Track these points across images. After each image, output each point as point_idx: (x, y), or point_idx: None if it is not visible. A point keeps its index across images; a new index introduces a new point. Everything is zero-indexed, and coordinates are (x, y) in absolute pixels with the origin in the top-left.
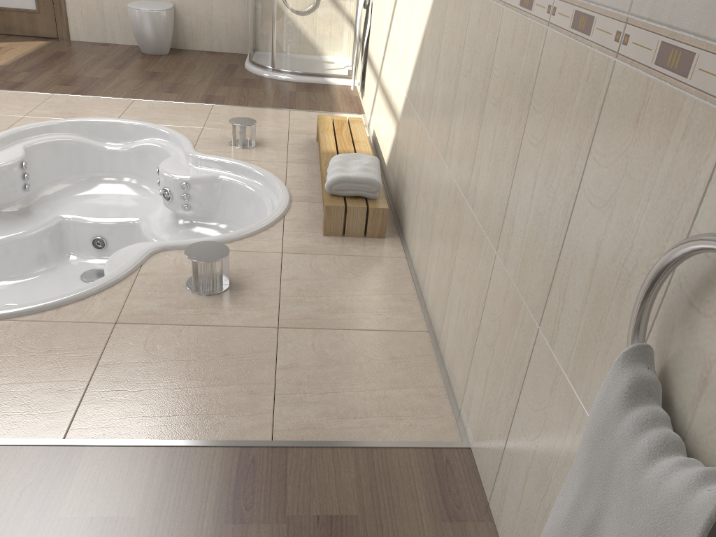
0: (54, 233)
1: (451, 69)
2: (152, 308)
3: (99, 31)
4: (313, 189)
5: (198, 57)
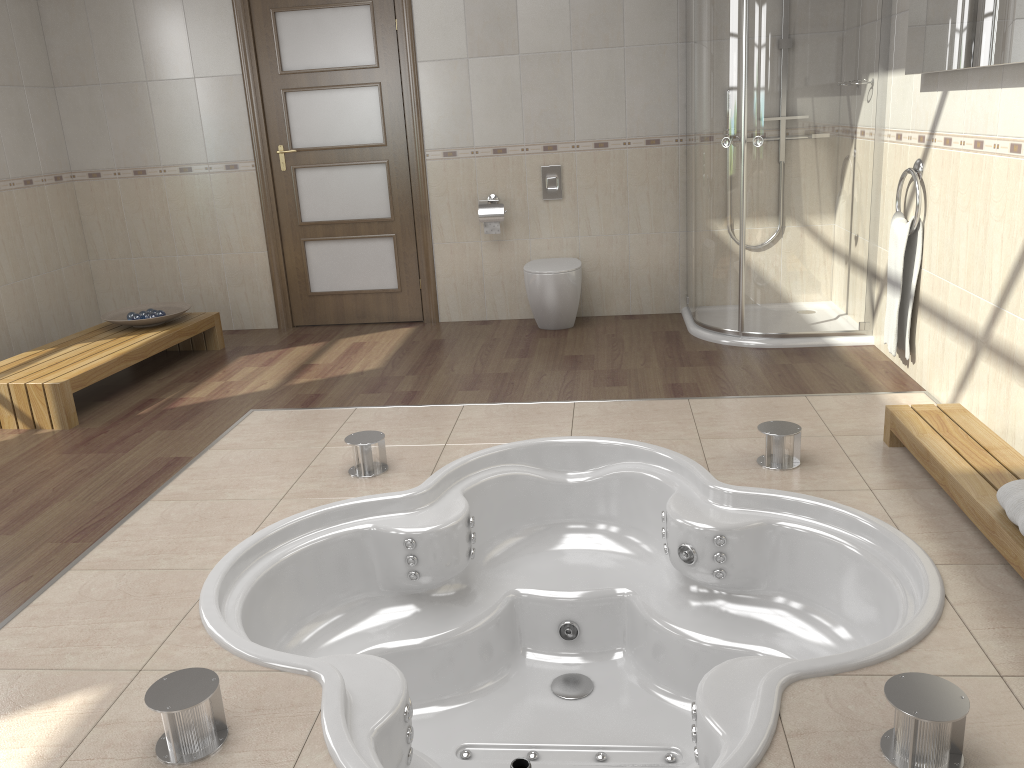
0: (507, 620)
1: None
2: None
3: (477, 305)
4: (954, 538)
5: (617, 326)
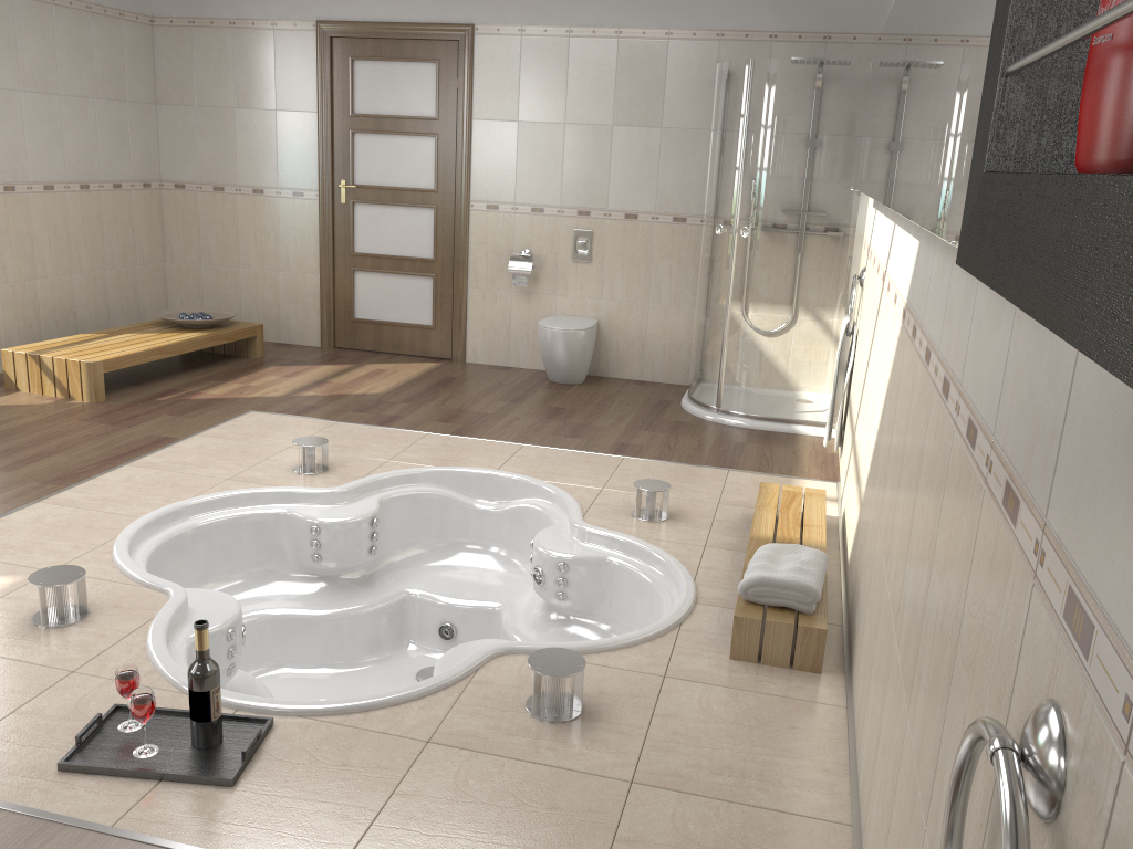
0: (395, 612)
1: (898, 449)
2: (476, 728)
3: (501, 351)
4: (732, 589)
5: (621, 388)
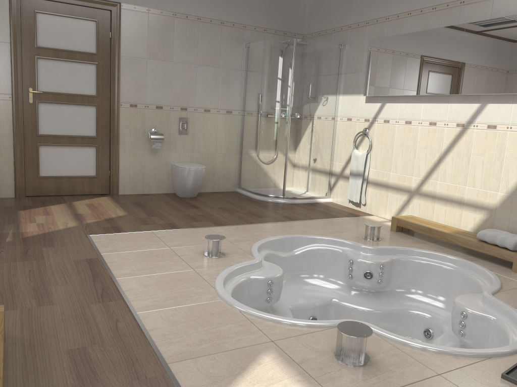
0: None
1: None
2: None
3: (140, 185)
4: (459, 254)
5: (217, 196)
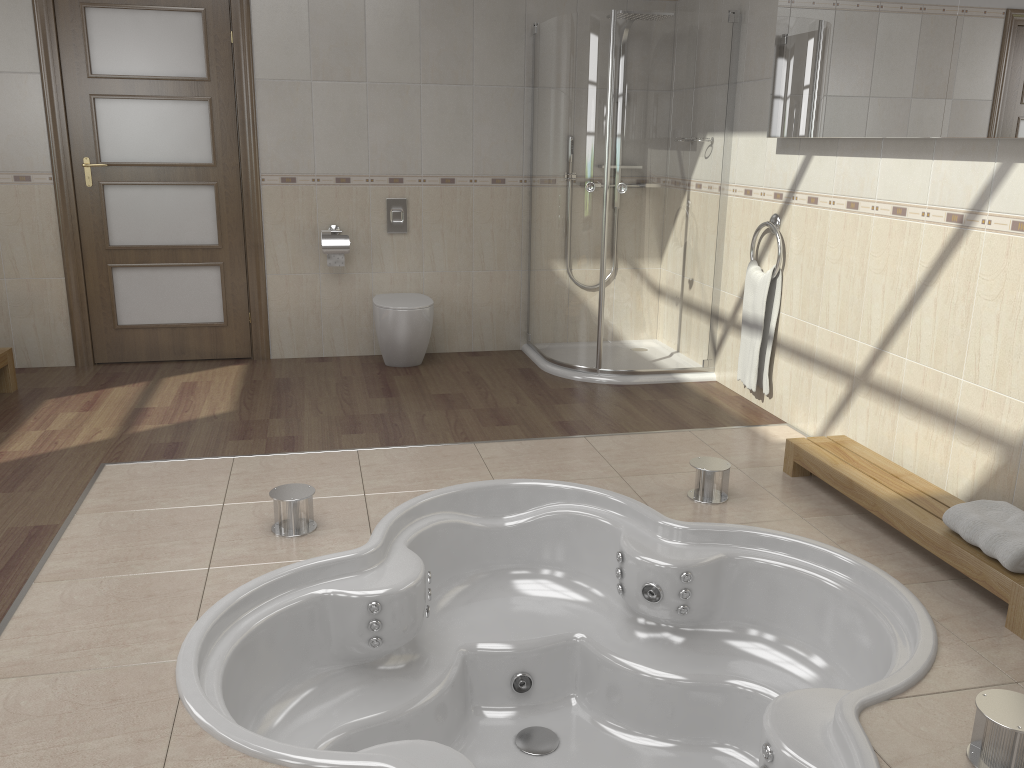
0: (461, 679)
1: None
2: None
3: (313, 341)
4: (899, 559)
5: (467, 363)
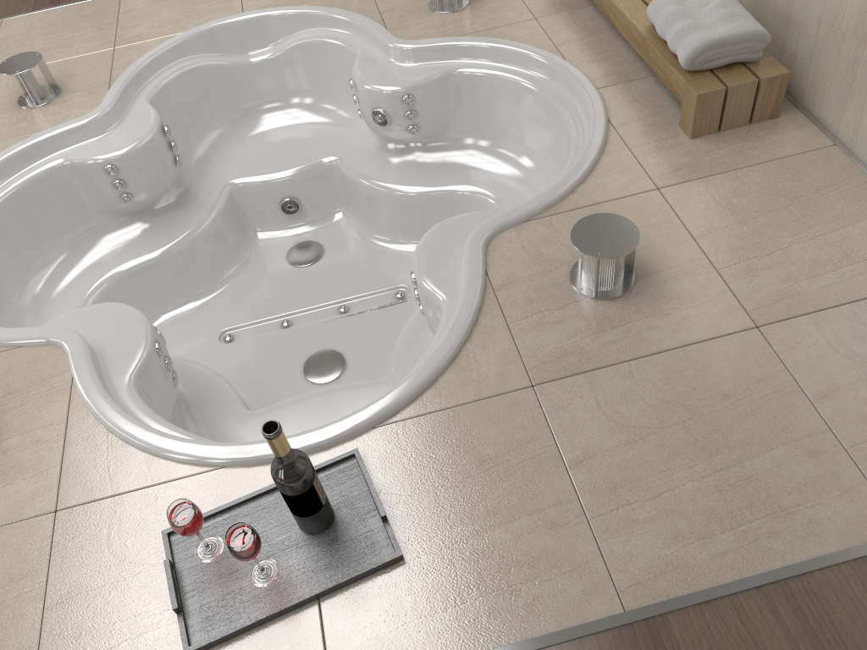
0: (231, 212)
1: None
2: (560, 343)
3: None
4: (611, 58)
5: None
